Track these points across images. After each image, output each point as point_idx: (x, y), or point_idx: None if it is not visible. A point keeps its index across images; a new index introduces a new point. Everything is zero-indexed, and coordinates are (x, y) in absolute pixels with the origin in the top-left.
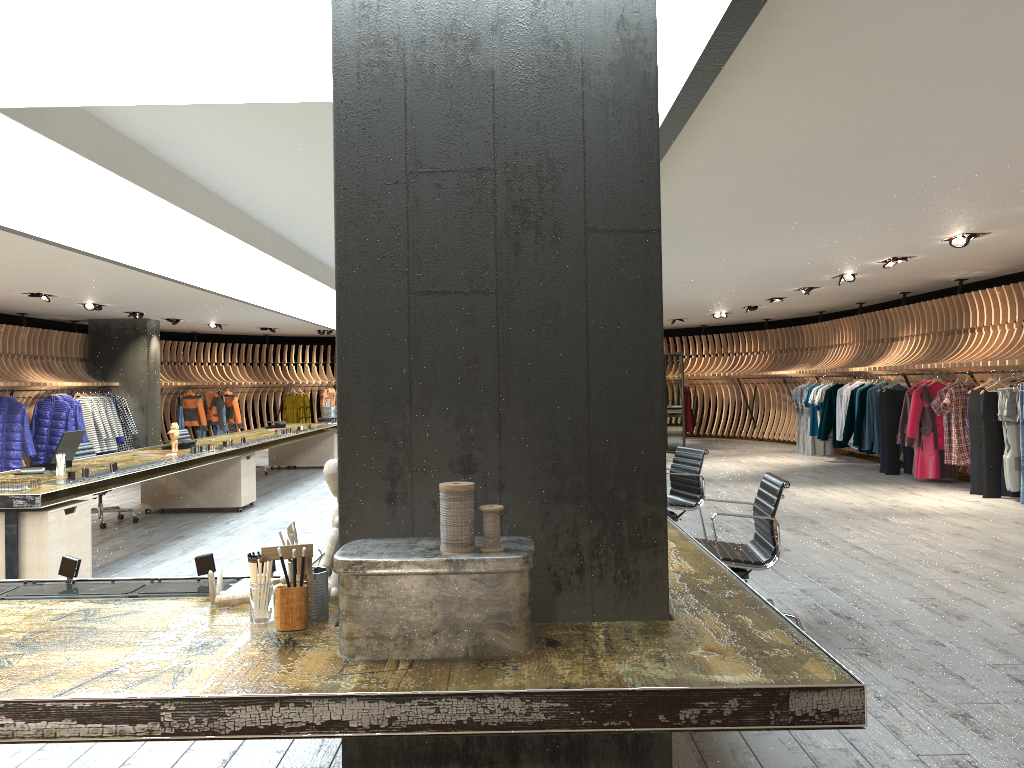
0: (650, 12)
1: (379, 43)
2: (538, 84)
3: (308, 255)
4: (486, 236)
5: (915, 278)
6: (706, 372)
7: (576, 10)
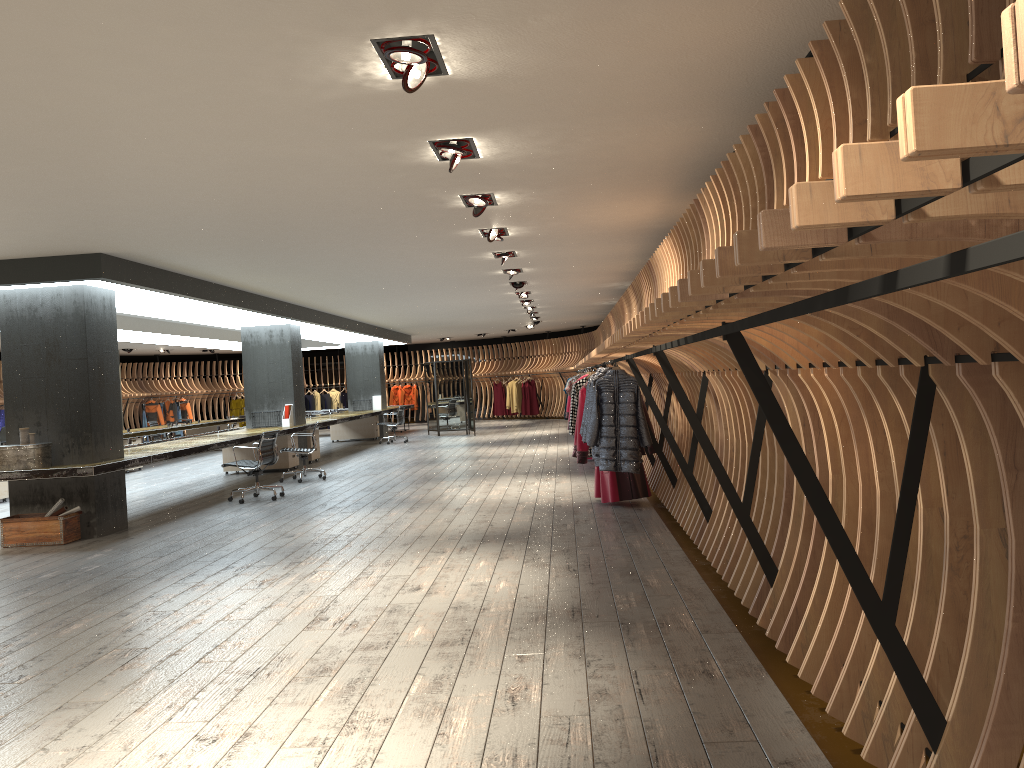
0: (82, 299)
1: (11, 311)
2: (53, 320)
3: (150, 320)
4: (41, 362)
5: (585, 305)
6: (545, 368)
7: (63, 299)
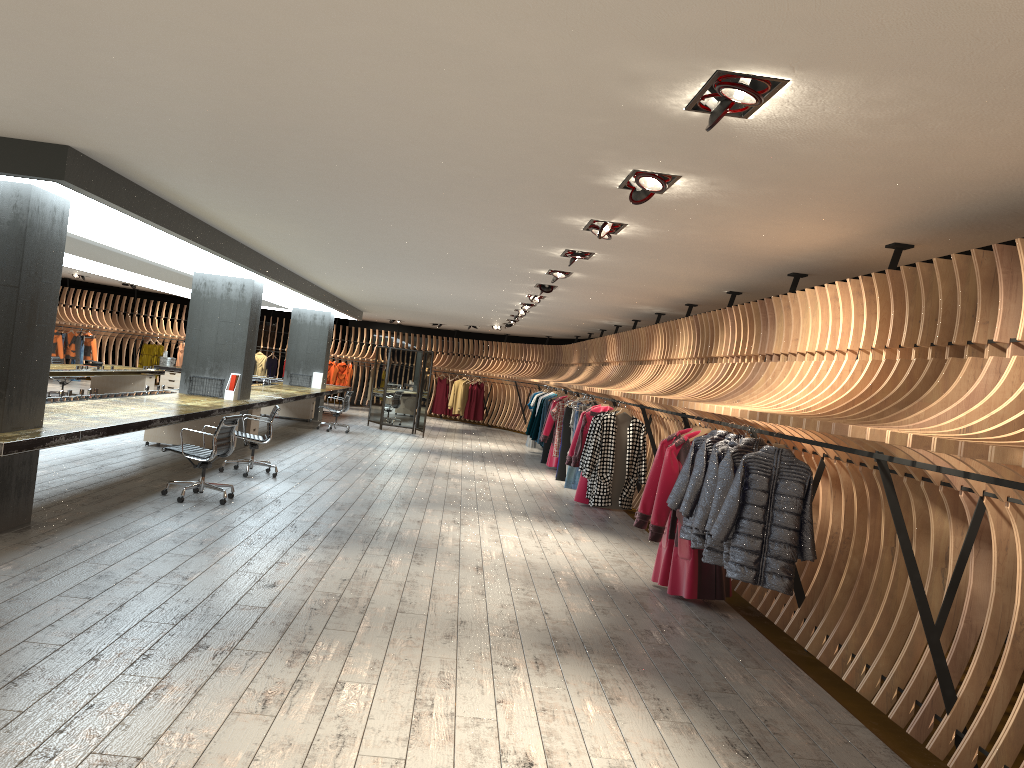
0: (27, 204)
1: None
2: None
3: (83, 243)
4: None
5: (581, 320)
6: (498, 373)
7: None
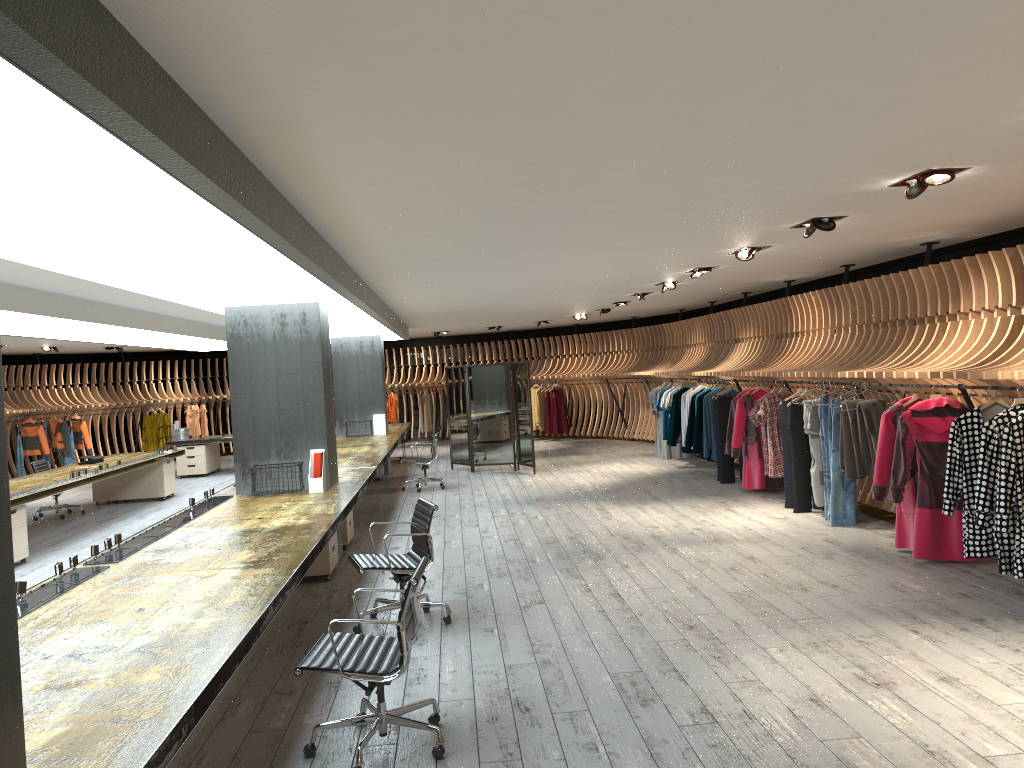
0: None
1: None
2: None
3: (47, 293)
4: None
5: (742, 282)
6: (578, 372)
7: None
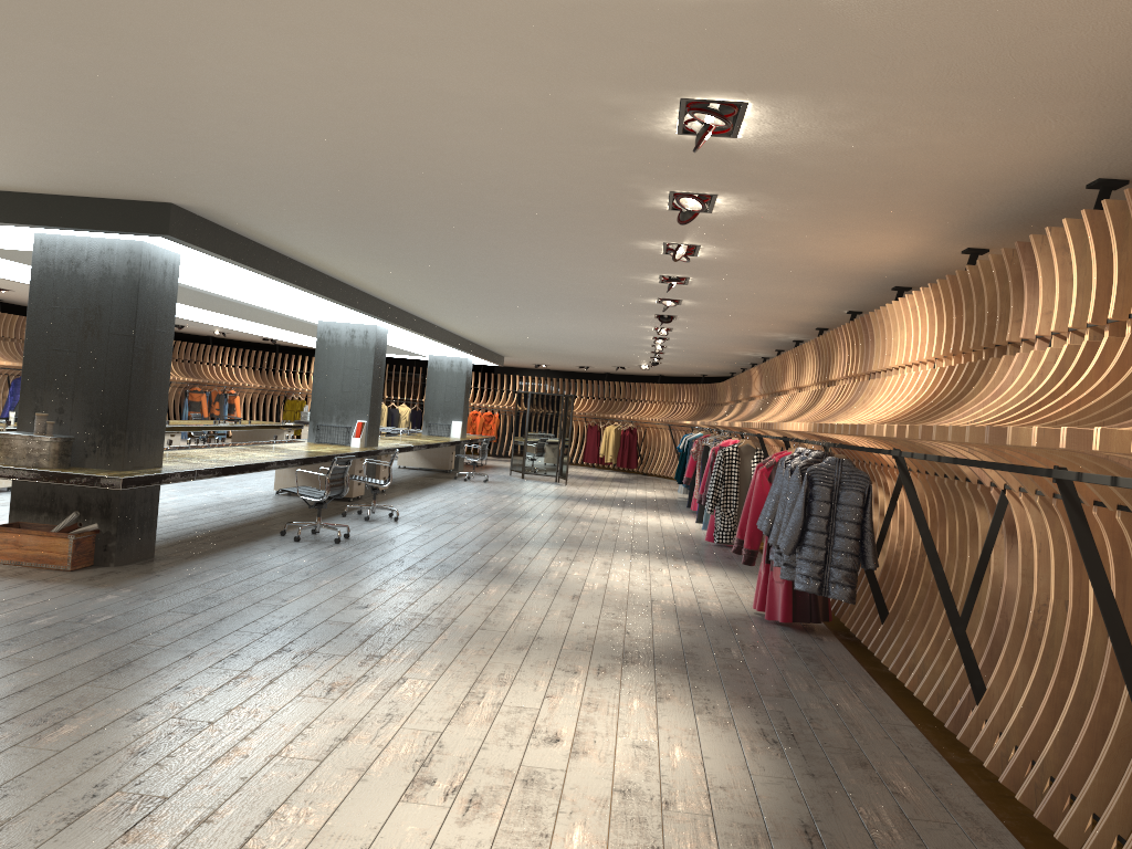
0: (139, 259)
1: (47, 261)
2: (99, 280)
3: (212, 297)
4: (76, 332)
5: (724, 353)
6: (652, 417)
7: (114, 256)
